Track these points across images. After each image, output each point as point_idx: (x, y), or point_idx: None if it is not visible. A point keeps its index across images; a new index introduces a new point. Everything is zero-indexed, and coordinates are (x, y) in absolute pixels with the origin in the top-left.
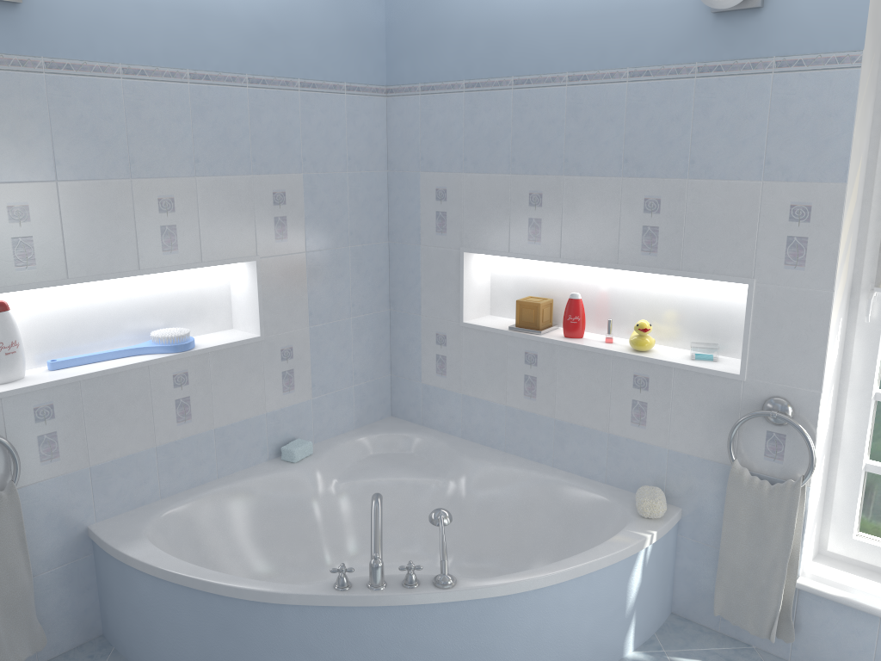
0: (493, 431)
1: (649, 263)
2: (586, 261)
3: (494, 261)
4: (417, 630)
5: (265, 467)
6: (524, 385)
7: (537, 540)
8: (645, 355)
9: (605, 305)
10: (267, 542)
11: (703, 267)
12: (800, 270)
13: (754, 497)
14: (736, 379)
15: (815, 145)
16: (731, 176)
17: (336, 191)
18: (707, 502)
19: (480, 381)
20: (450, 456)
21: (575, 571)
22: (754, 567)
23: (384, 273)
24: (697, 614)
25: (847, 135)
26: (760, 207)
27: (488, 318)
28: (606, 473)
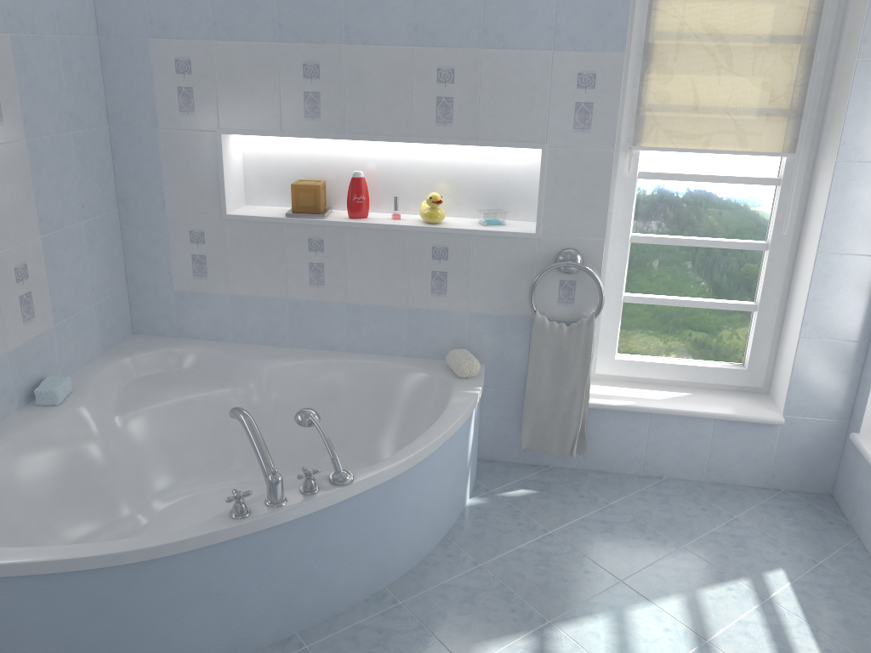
0: (274, 328)
1: (445, 135)
2: (376, 136)
3: (246, 144)
4: (323, 535)
5: (22, 418)
6: (309, 273)
7: (349, 426)
8: (443, 227)
9: (382, 182)
10: (53, 505)
11: (499, 135)
12: (587, 133)
13: (556, 339)
14: (533, 237)
15: (599, 17)
16: (524, 45)
17: (49, 60)
18: (508, 353)
19: (254, 277)
20: (233, 363)
21: (444, 437)
22: (557, 399)
23: (108, 165)
24: (501, 453)
25: (626, 9)
26: (551, 76)
27: (247, 208)
28: (408, 347)
